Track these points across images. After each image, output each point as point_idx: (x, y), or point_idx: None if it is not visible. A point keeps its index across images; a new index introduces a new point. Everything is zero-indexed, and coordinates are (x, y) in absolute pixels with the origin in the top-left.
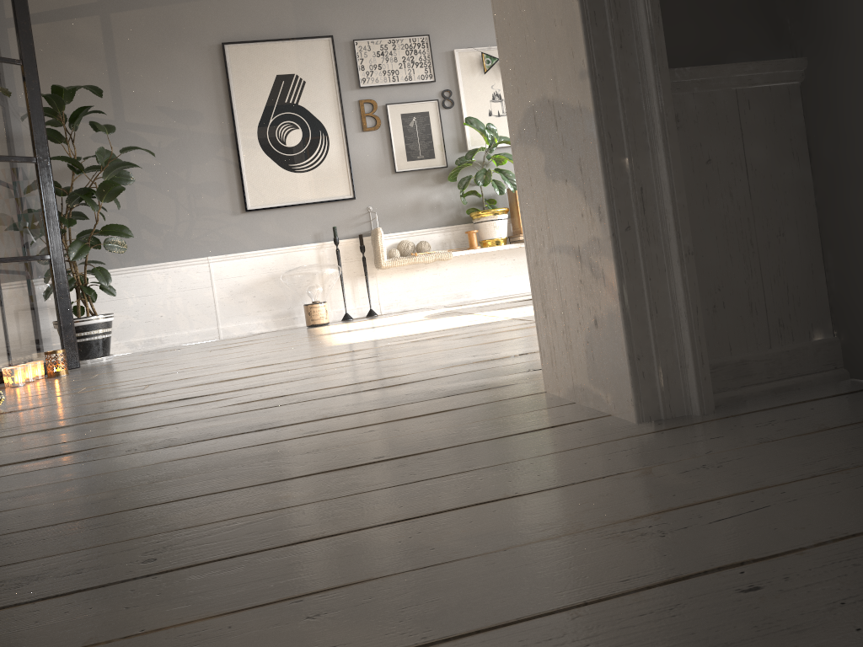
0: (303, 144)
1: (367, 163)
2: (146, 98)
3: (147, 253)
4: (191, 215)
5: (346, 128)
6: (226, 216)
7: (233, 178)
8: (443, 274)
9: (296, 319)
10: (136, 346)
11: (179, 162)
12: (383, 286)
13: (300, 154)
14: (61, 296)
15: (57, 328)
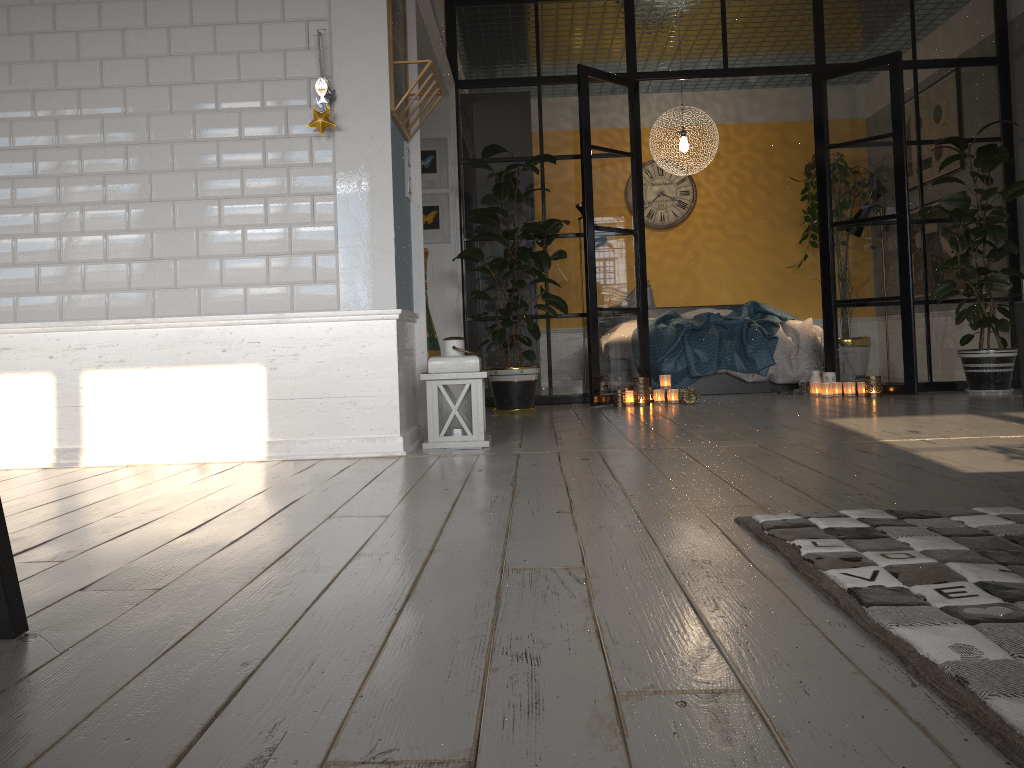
0: None
1: None
2: None
3: None
4: None
5: None
6: None
7: None
8: None
9: None
10: None
11: None
12: None
13: None
14: (904, 331)
15: (901, 358)
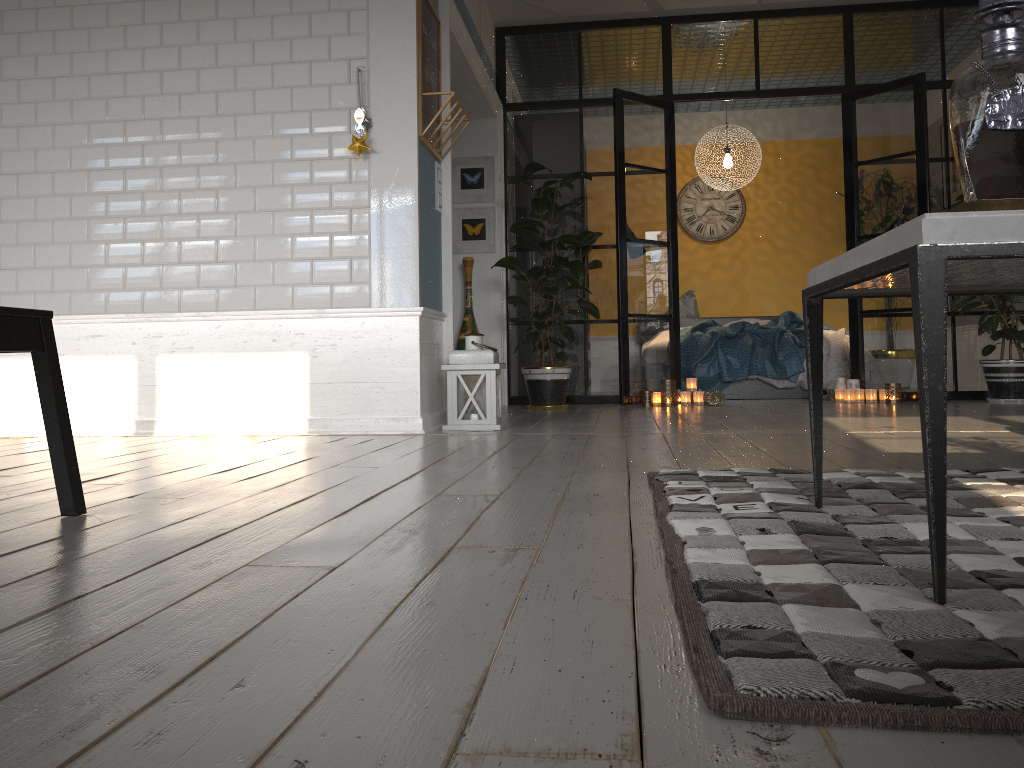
0: None
1: None
2: None
3: None
4: None
5: None
6: None
7: None
8: None
9: None
10: None
11: None
12: None
13: None
14: None
15: None
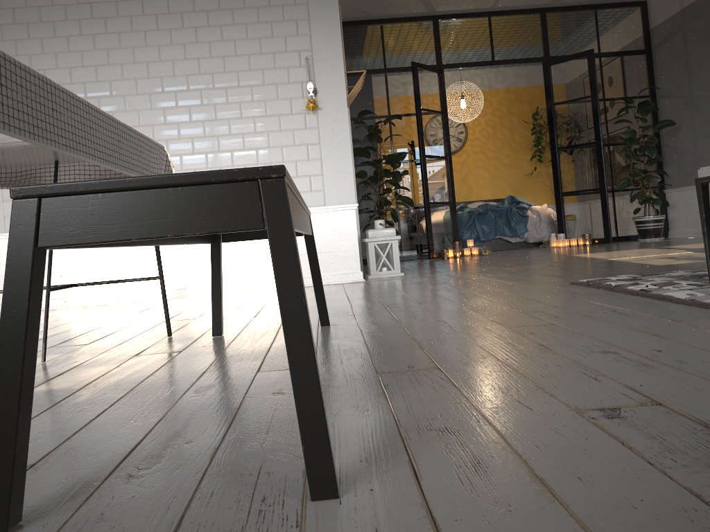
0: None
1: None
2: (699, 78)
3: None
4: None
5: None
6: None
7: None
8: None
9: None
10: (697, 234)
11: None
12: None
13: None
14: (603, 208)
15: (601, 223)
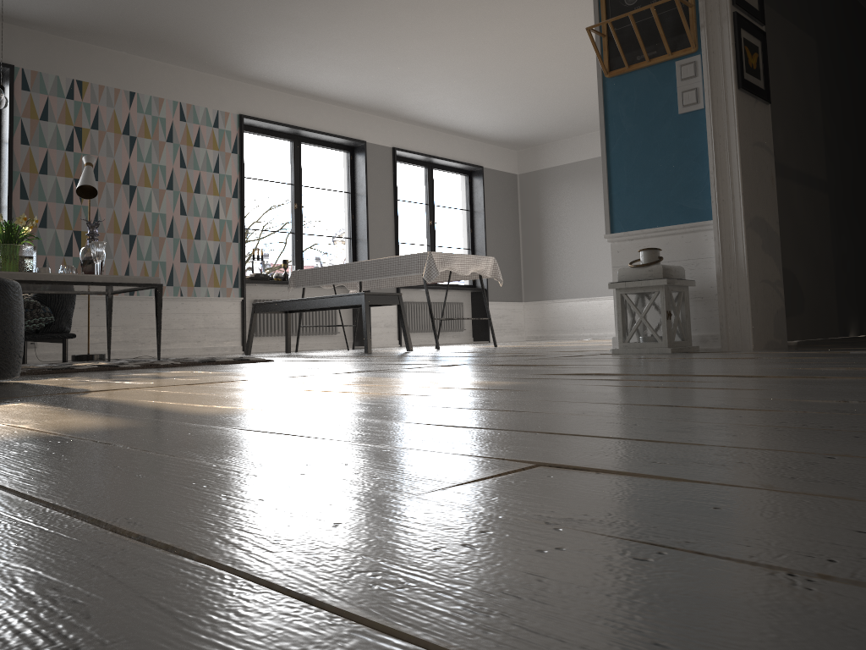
0: None
1: None
2: None
3: None
4: None
5: None
6: None
7: None
8: None
9: None
10: None
11: None
12: None
13: None
14: None
15: None
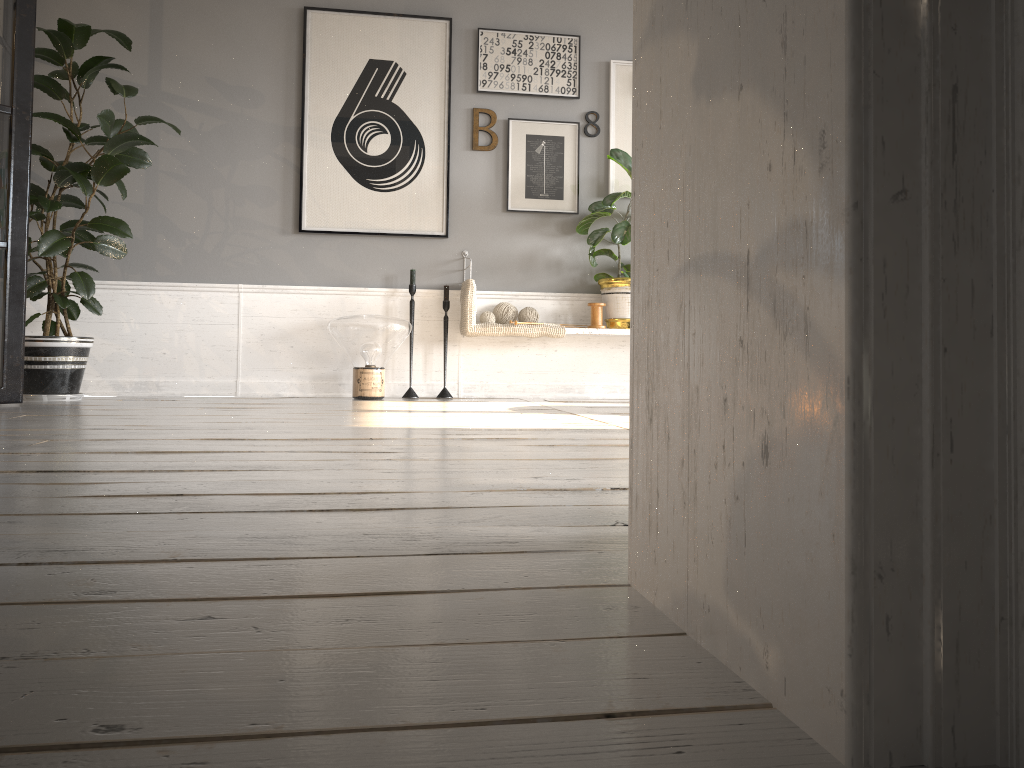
0: (390, 155)
1: (472, 192)
2: (193, 63)
3: (159, 267)
4: (227, 225)
5: (451, 142)
6: (272, 233)
7: (289, 185)
8: (551, 356)
9: (342, 386)
10: (124, 388)
11: (222, 153)
12: (467, 360)
13: (383, 167)
14: (12, 300)
15: None
